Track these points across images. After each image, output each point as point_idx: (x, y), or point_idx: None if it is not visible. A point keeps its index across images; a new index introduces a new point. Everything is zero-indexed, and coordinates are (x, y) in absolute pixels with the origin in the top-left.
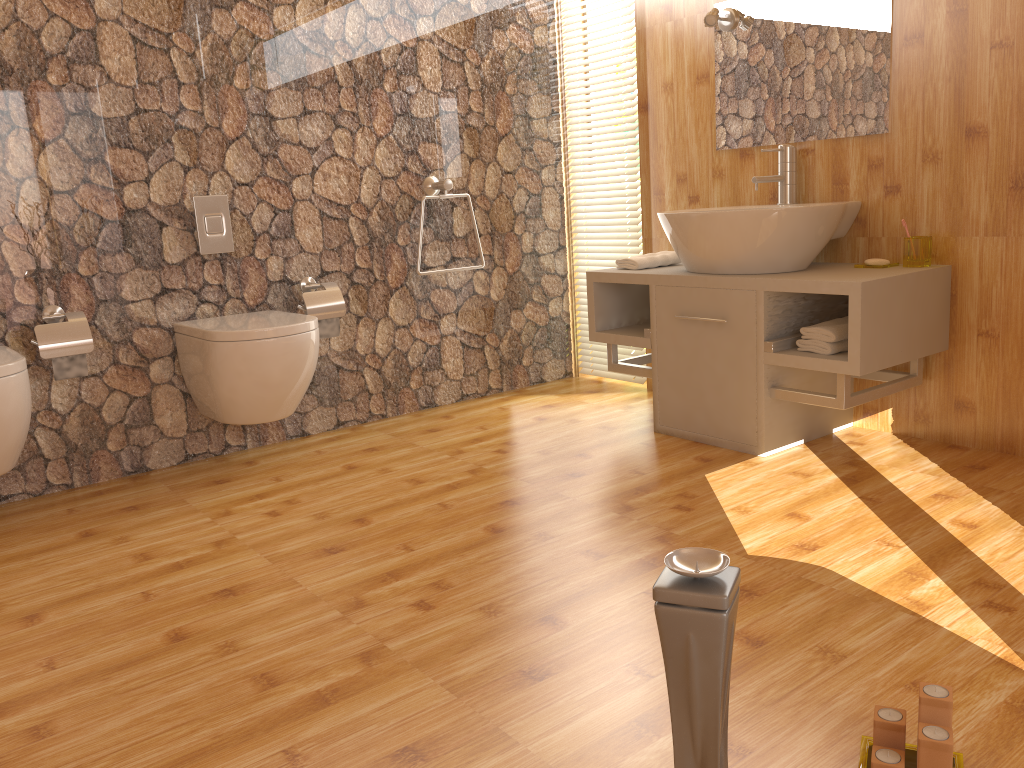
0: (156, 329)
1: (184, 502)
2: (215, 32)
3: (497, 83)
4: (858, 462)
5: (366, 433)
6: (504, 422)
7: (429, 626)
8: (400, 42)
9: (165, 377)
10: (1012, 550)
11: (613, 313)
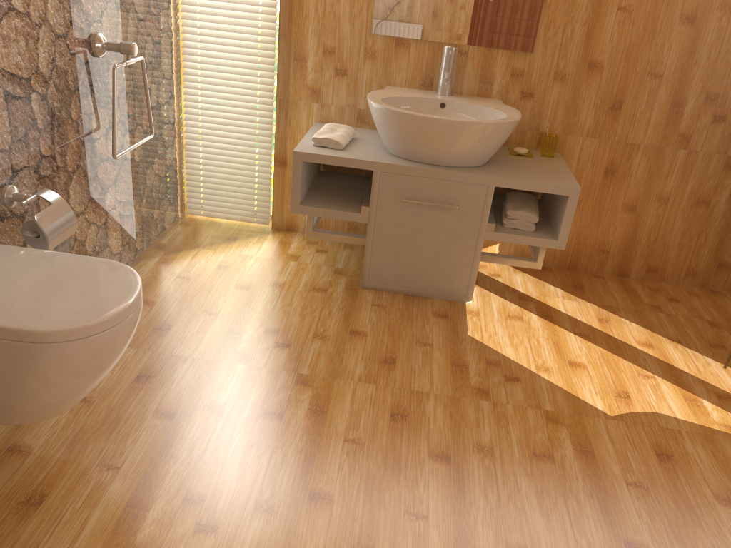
0: None
1: None
2: None
3: None
4: (524, 296)
5: None
6: (218, 299)
7: None
8: None
9: None
10: (690, 361)
11: (304, 184)
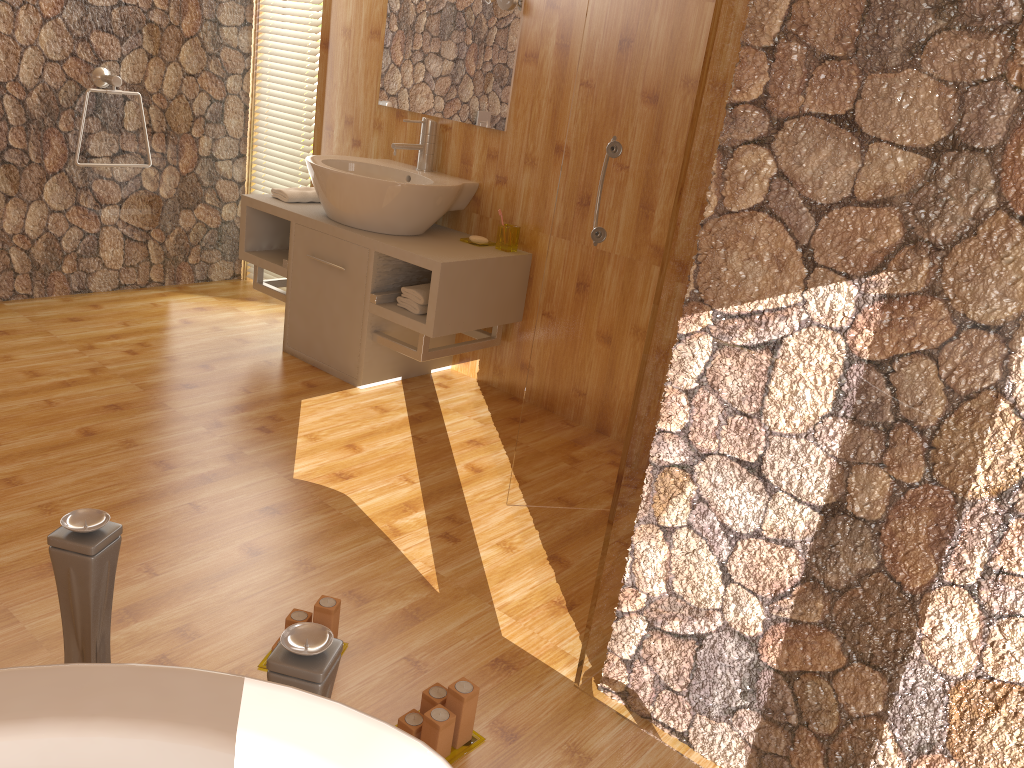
0: None
1: None
2: None
3: None
4: (433, 404)
5: (4, 313)
6: (149, 320)
7: None
8: None
9: None
10: (492, 493)
11: (265, 236)
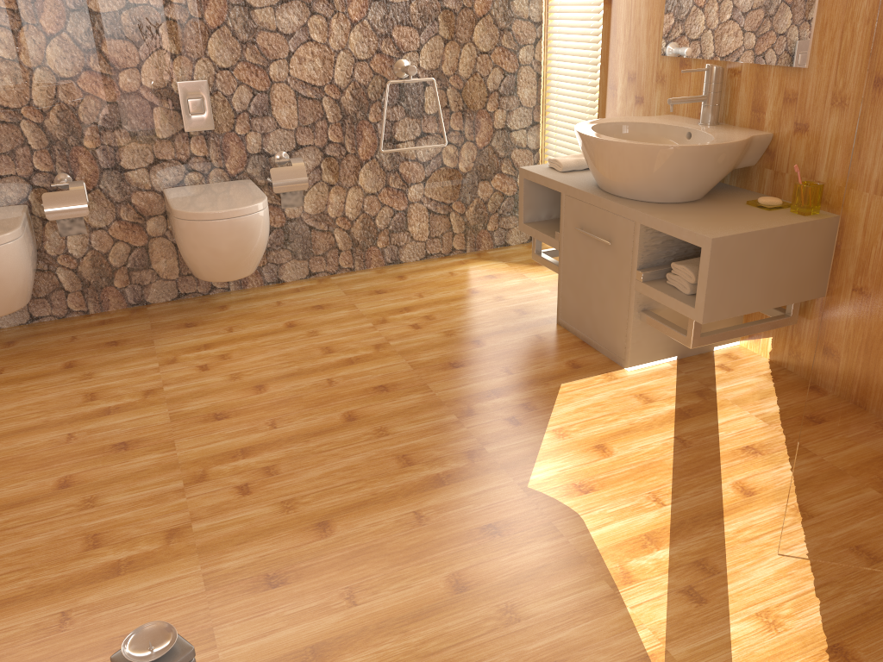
0: (149, 194)
1: (151, 343)
2: None
3: None
4: (708, 392)
5: (327, 287)
6: (442, 291)
7: (234, 512)
8: None
9: (158, 232)
10: (762, 530)
11: (543, 206)
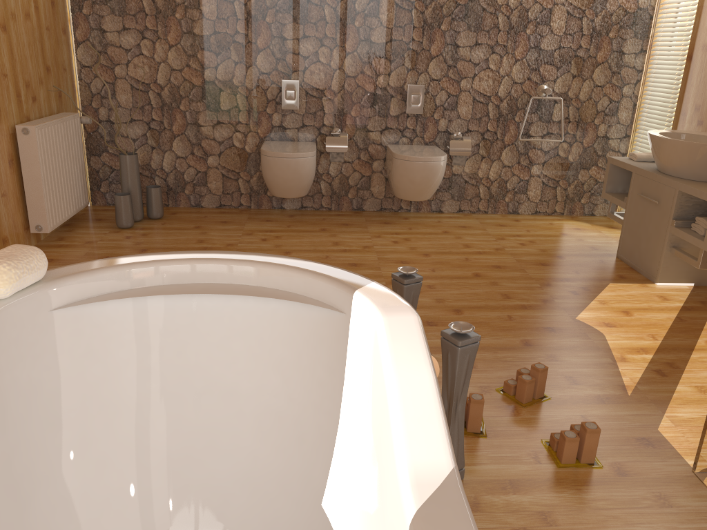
0: (378, 146)
1: (366, 227)
2: (435, 1)
3: (602, 31)
4: None
5: (469, 218)
6: (542, 231)
7: None
8: (541, 6)
9: (378, 169)
10: None
11: (620, 184)
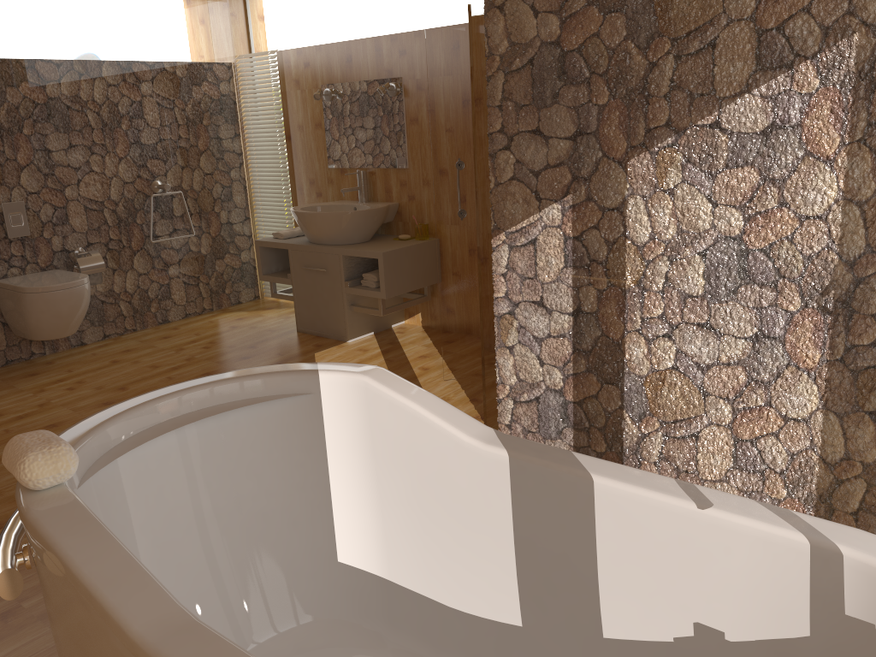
0: None
1: (13, 387)
2: (9, 102)
3: (197, 120)
4: (395, 342)
5: (123, 341)
6: (211, 330)
7: None
8: (131, 99)
9: None
10: (435, 378)
11: (273, 263)
